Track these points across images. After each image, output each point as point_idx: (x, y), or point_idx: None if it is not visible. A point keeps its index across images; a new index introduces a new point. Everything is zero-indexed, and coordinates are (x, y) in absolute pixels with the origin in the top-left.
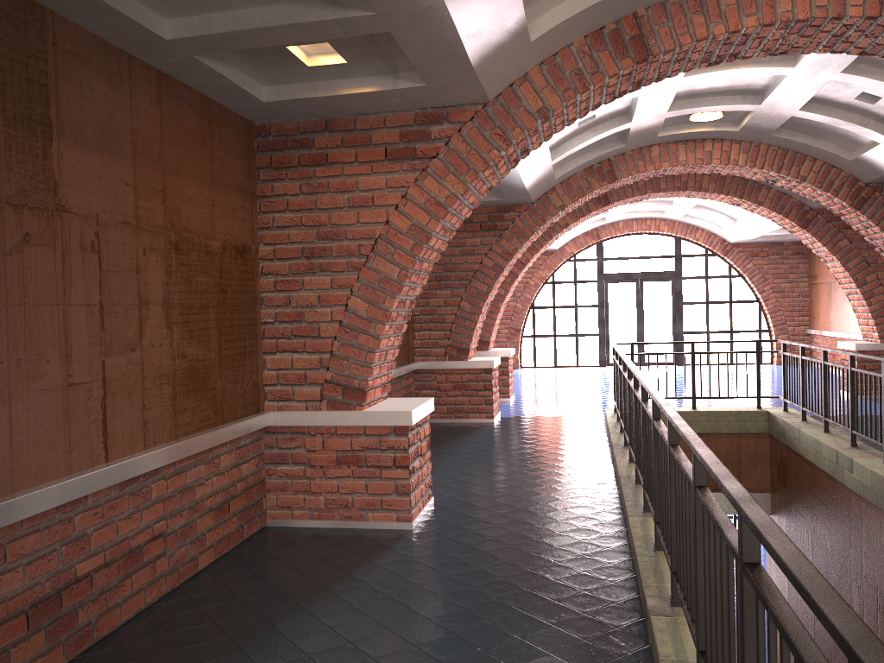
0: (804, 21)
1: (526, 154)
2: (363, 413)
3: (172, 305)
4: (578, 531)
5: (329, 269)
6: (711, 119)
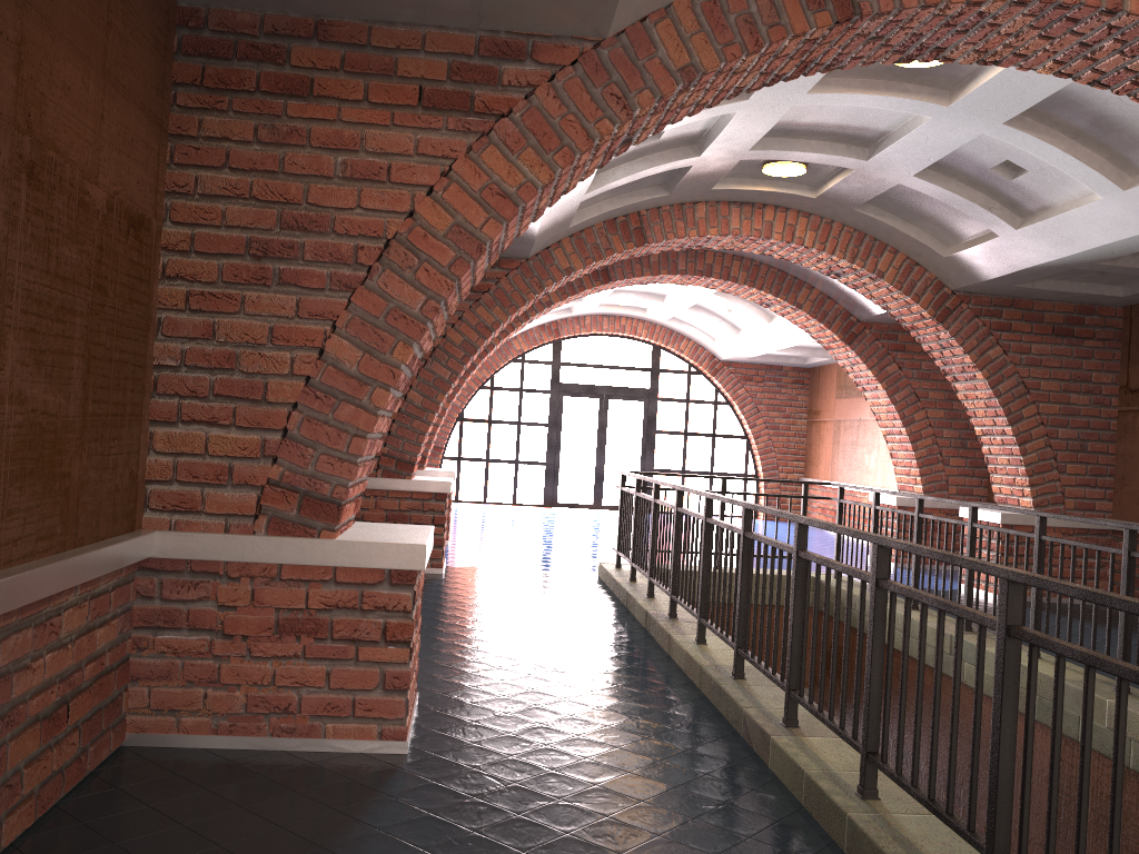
0: (1067, 7)
1: (625, 148)
2: (337, 545)
3: (10, 288)
4: (686, 758)
5: (296, 283)
6: (789, 175)
